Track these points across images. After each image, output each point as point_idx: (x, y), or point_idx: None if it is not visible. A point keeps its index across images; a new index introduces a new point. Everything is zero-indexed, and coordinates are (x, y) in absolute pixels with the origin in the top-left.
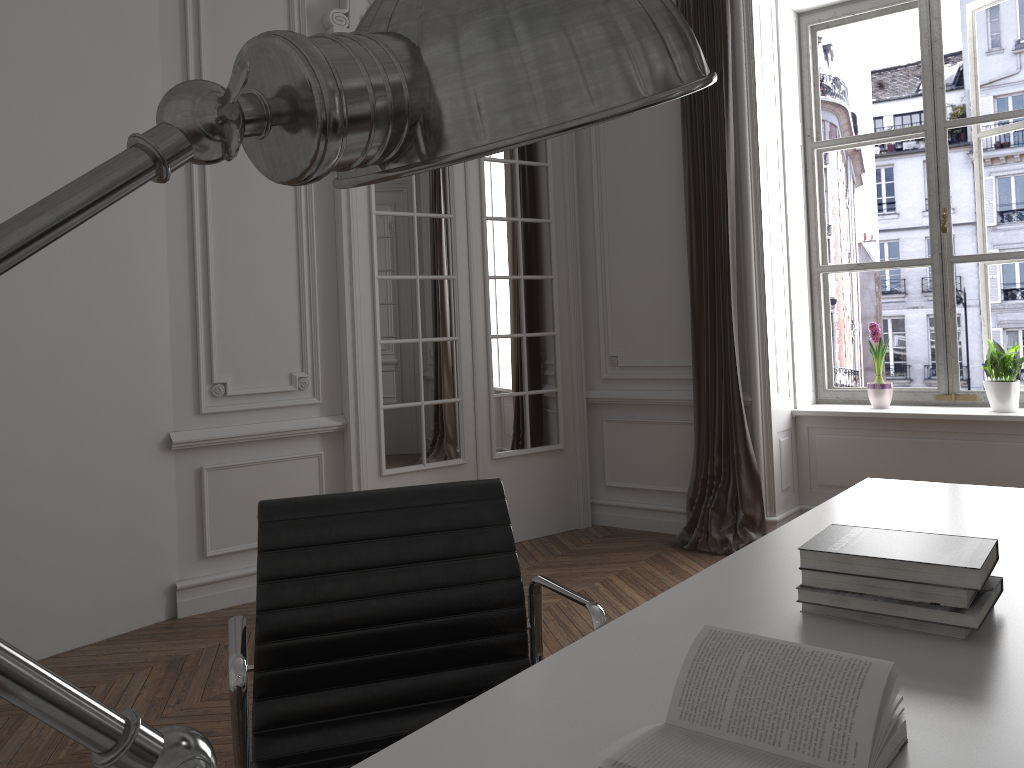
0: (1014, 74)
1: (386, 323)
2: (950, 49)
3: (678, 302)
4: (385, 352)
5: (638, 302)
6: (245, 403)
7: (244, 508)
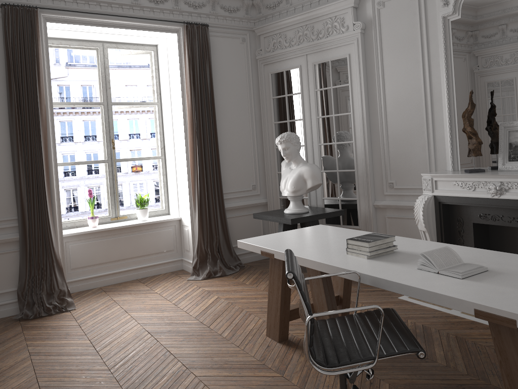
0: (66, 77)
1: None
2: None
3: (3, 184)
4: None
5: None
6: None
7: None
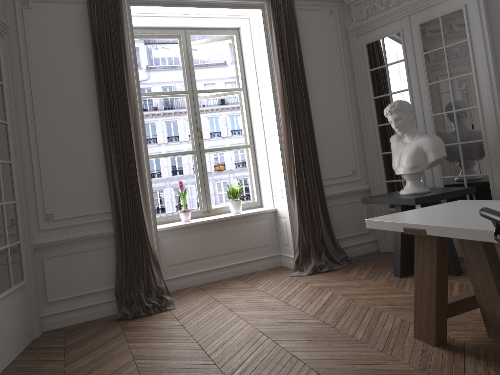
0: (147, 79)
1: None
2: None
3: (96, 175)
4: None
5: (66, 177)
6: None
7: None
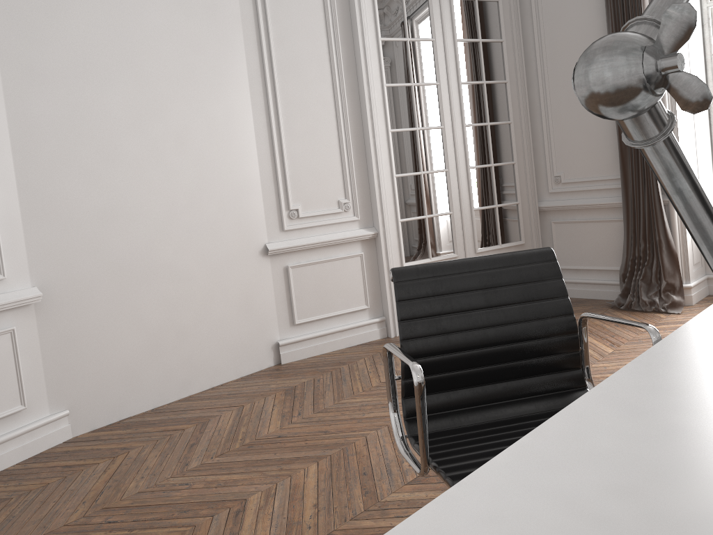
0: None
1: (398, 162)
2: None
3: (606, 133)
4: (399, 182)
5: (575, 135)
6: (311, 222)
7: (316, 292)
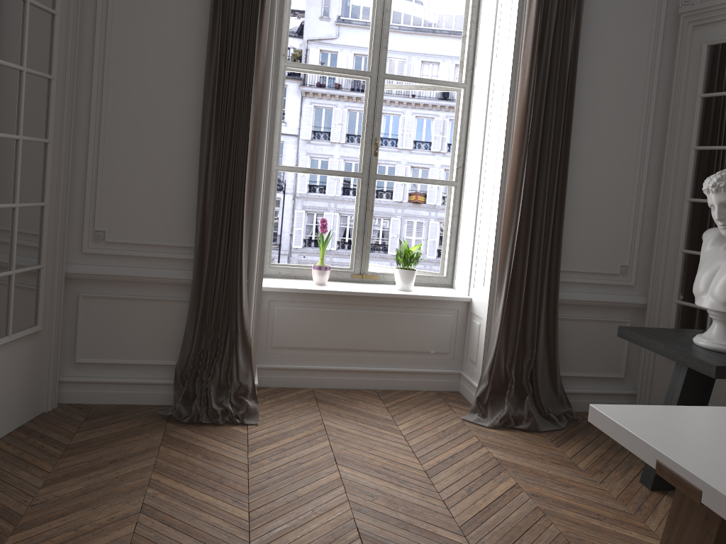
0: (334, 39)
1: None
2: (298, 7)
3: (182, 185)
4: None
5: (136, 179)
6: None
7: None
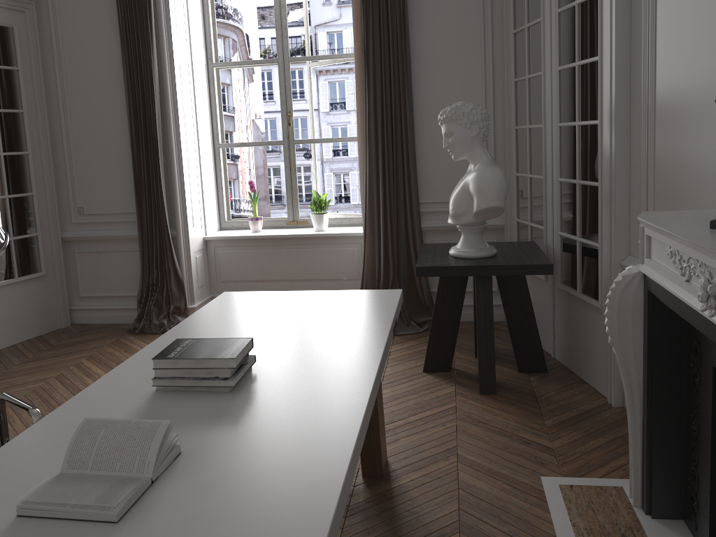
0: (337, 20)
1: None
2: None
3: (125, 170)
4: None
5: (97, 169)
6: None
7: None
